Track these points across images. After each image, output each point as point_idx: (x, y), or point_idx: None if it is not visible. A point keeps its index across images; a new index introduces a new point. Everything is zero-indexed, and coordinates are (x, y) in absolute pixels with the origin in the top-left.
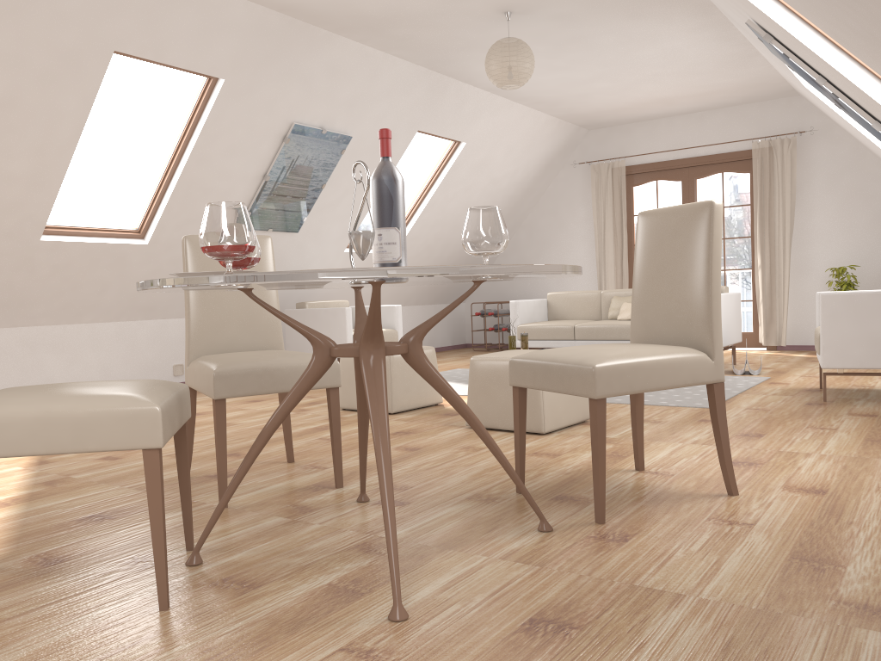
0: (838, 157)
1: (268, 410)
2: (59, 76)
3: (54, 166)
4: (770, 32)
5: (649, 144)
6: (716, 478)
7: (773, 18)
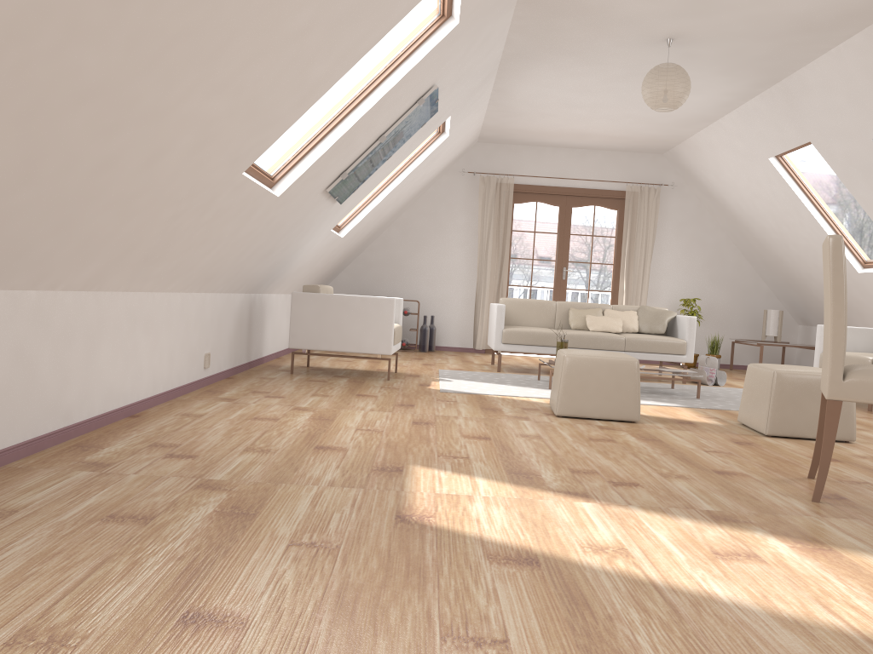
0: (685, 210)
1: (482, 417)
2: None
3: (330, 80)
4: None
5: (534, 167)
6: None
7: None
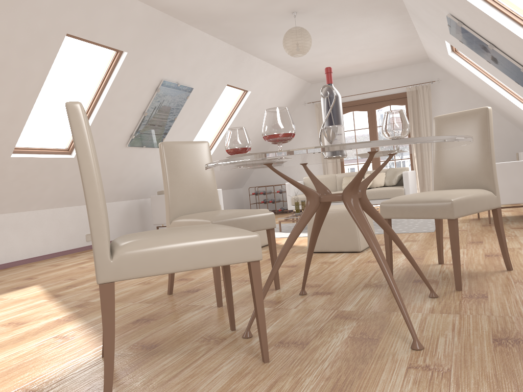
0: (453, 94)
1: None
2: (33, 49)
3: (24, 108)
4: (462, 20)
5: (347, 90)
6: (488, 263)
7: (483, 10)
